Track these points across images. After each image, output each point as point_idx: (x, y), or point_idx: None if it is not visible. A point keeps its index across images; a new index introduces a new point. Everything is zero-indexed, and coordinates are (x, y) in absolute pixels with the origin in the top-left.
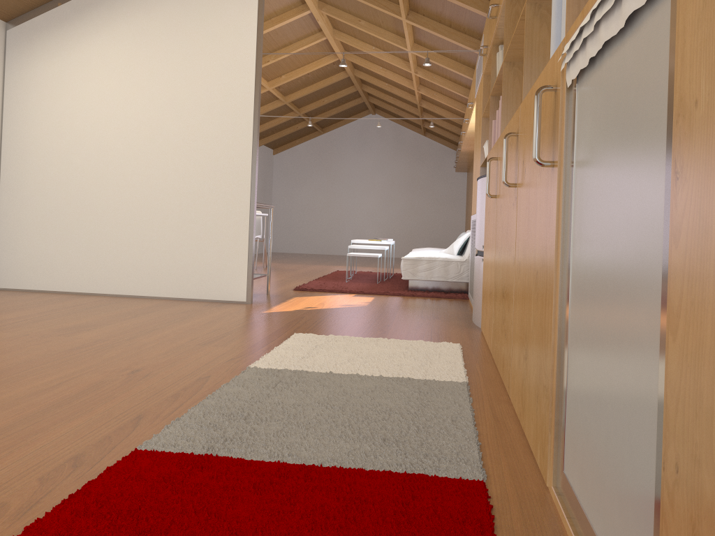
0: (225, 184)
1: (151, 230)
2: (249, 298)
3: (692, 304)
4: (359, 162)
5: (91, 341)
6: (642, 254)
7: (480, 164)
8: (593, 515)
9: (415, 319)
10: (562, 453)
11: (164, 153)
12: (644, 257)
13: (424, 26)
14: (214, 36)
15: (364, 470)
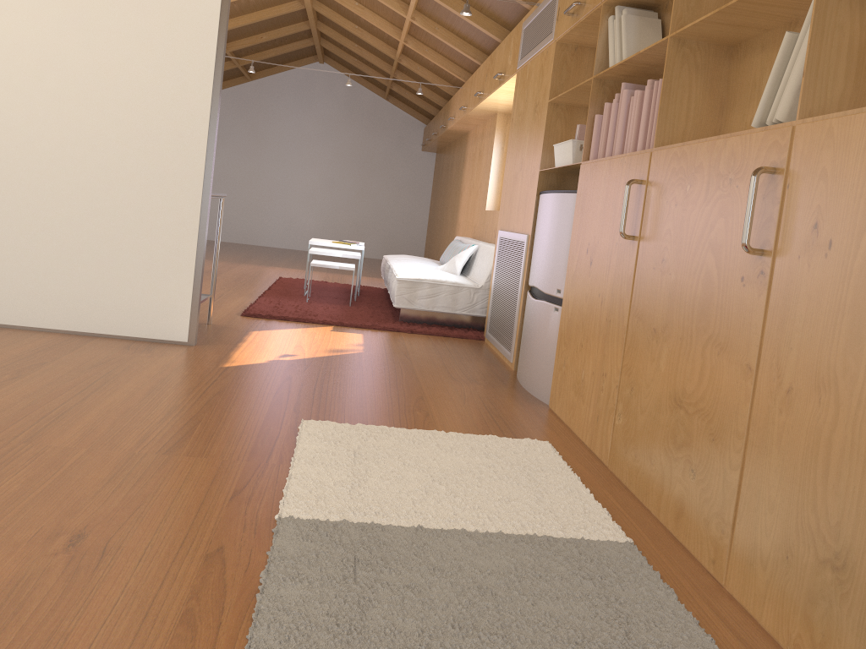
0: (162, 161)
1: (33, 223)
2: (193, 337)
3: None
4: (298, 125)
5: None
6: None
7: (538, 167)
8: None
9: (448, 384)
10: None
11: (60, 101)
12: None
13: None
14: None
15: None
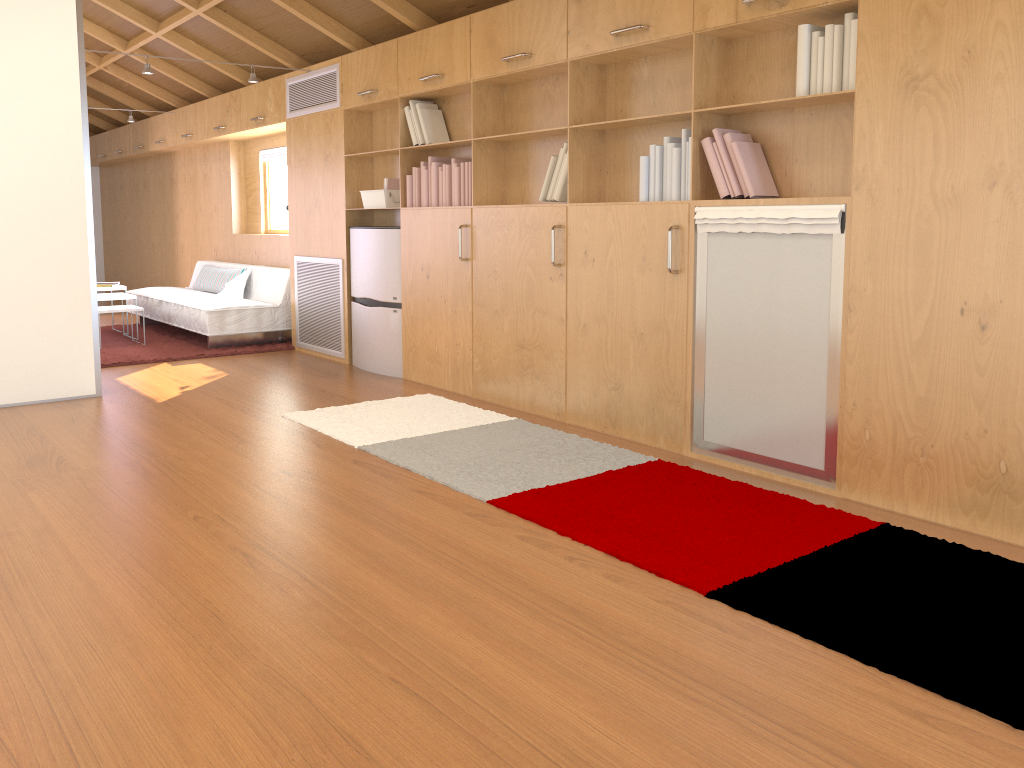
0: (49, 243)
1: None
2: (100, 389)
3: (863, 352)
4: None
5: (127, 466)
6: (807, 332)
7: (343, 206)
8: (755, 447)
9: (324, 380)
10: (700, 431)
11: None
12: (809, 334)
13: (226, 26)
14: (10, 31)
15: (611, 471)
